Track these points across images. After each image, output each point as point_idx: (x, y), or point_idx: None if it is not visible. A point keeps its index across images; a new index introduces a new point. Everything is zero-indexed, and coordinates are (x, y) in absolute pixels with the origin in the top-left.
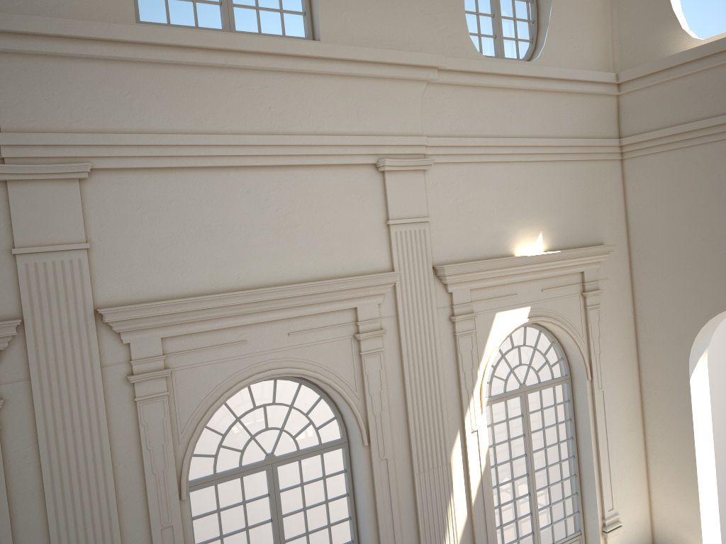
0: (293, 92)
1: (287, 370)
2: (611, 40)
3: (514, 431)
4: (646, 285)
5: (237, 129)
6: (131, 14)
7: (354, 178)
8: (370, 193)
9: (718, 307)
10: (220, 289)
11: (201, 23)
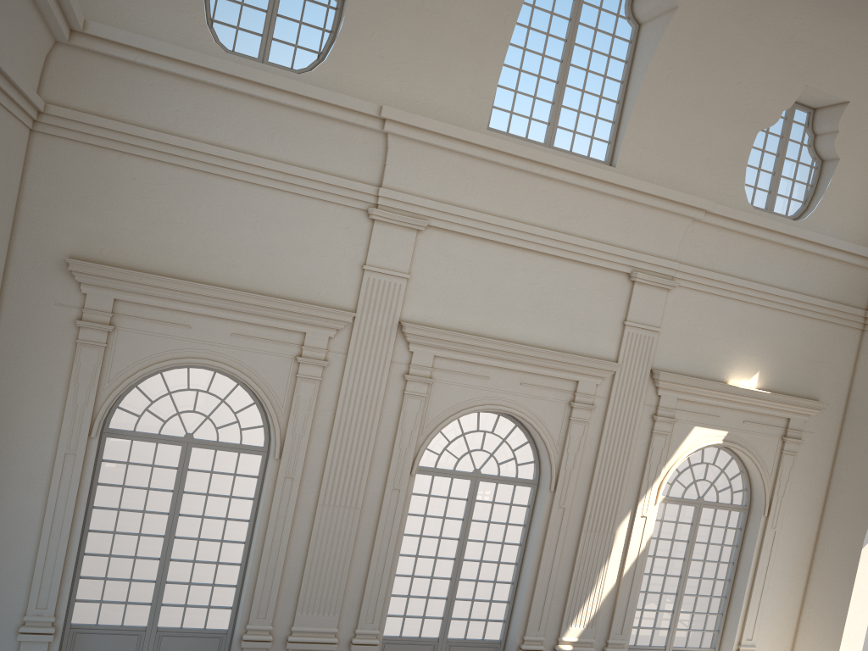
0: (582, 203)
1: (511, 410)
2: None
3: (680, 536)
4: (849, 450)
5: (532, 221)
6: (485, 123)
7: (608, 280)
8: (617, 295)
9: None
10: (483, 334)
11: (530, 135)
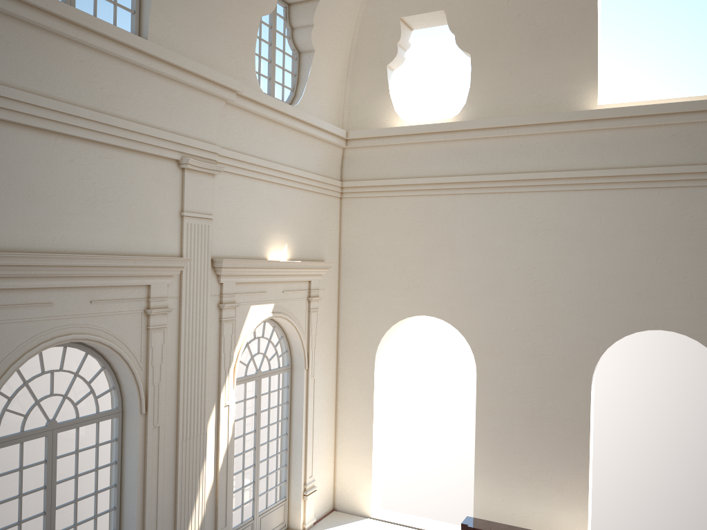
0: (123, 79)
1: (86, 336)
2: (343, 105)
3: (246, 411)
4: (349, 297)
5: (72, 100)
6: None
7: (160, 168)
8: (171, 184)
9: (400, 316)
10: (35, 249)
11: None
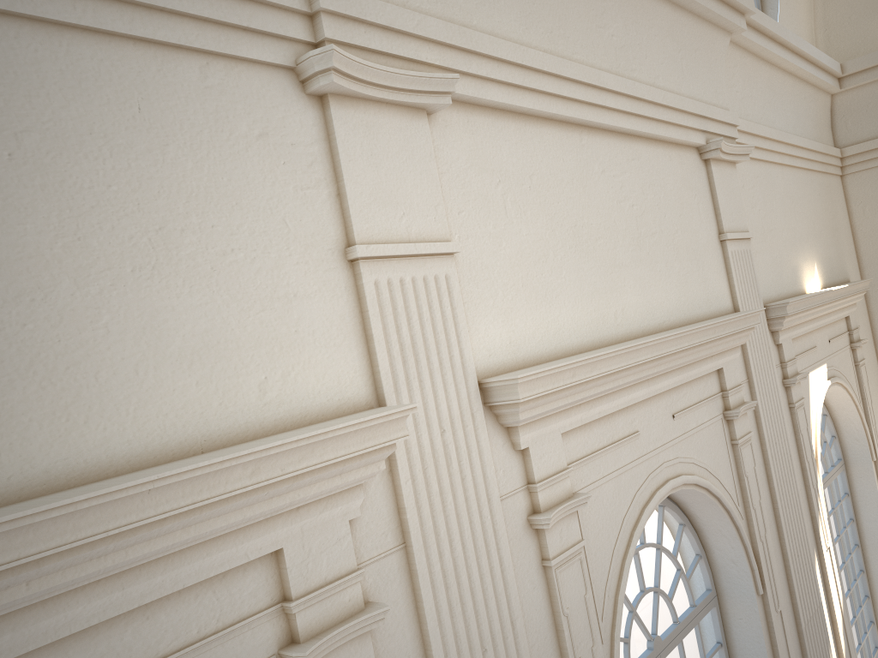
0: (631, 16)
1: (683, 478)
2: (814, 27)
3: None
4: None
5: (588, 62)
6: None
7: (685, 166)
8: (700, 191)
9: None
10: (602, 339)
11: None
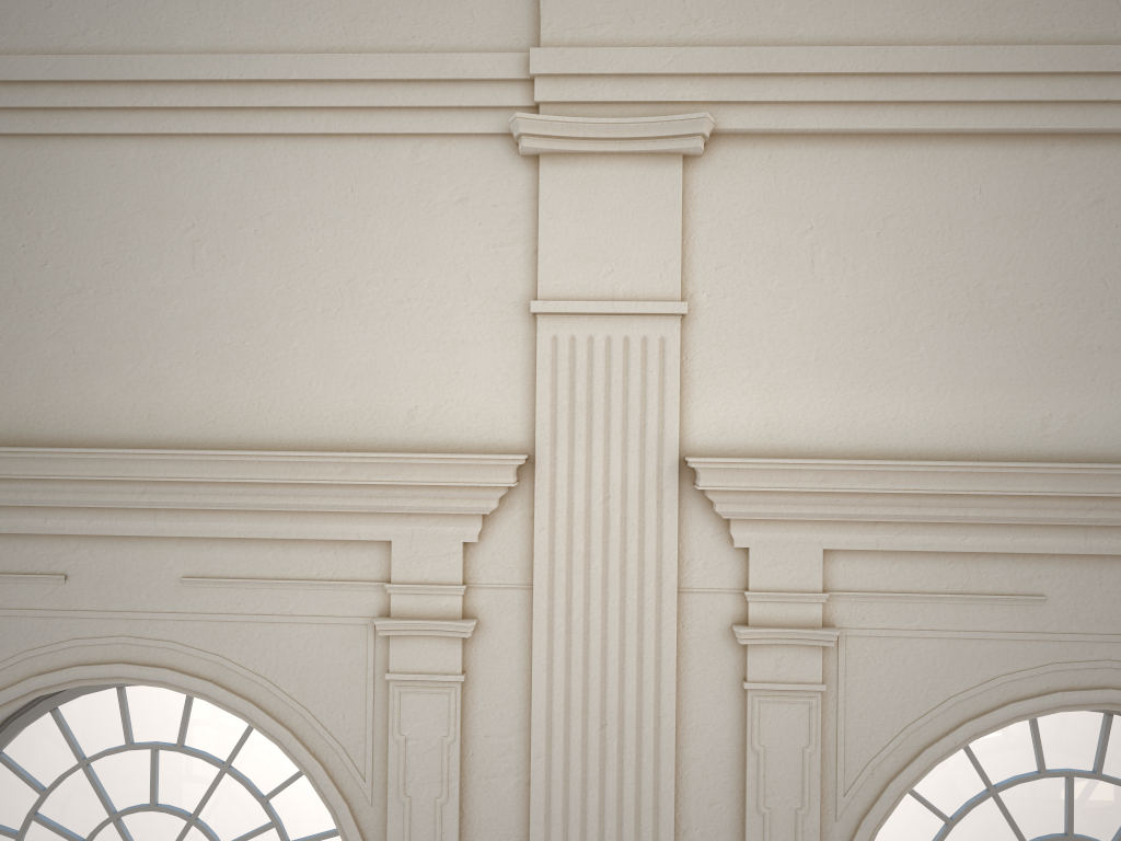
0: None
1: None
2: None
3: None
4: None
5: (1090, 34)
6: None
7: None
8: None
9: None
10: (989, 450)
11: None
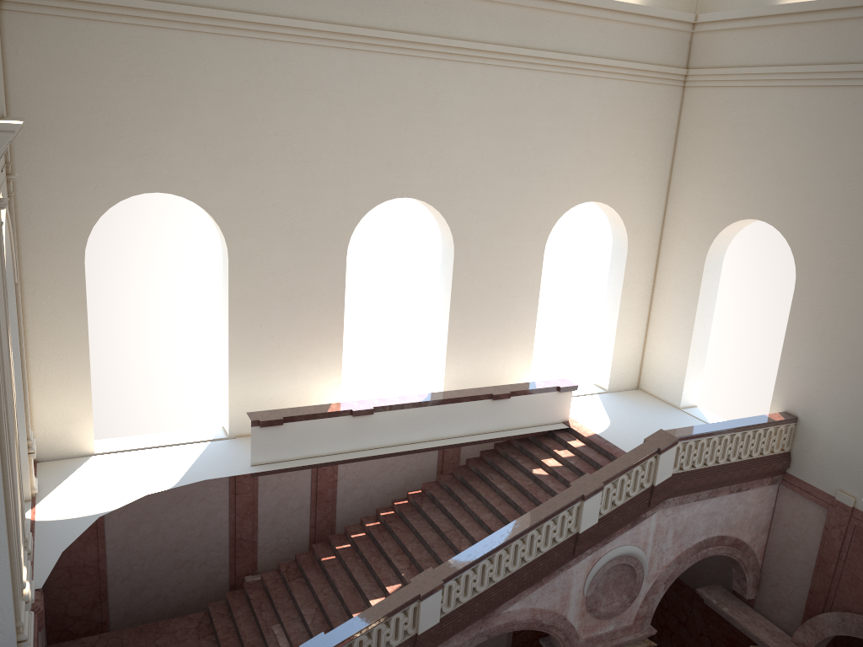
0: None
1: None
2: None
3: None
4: (32, 169)
5: None
6: None
7: None
8: None
9: (120, 194)
10: None
11: None
